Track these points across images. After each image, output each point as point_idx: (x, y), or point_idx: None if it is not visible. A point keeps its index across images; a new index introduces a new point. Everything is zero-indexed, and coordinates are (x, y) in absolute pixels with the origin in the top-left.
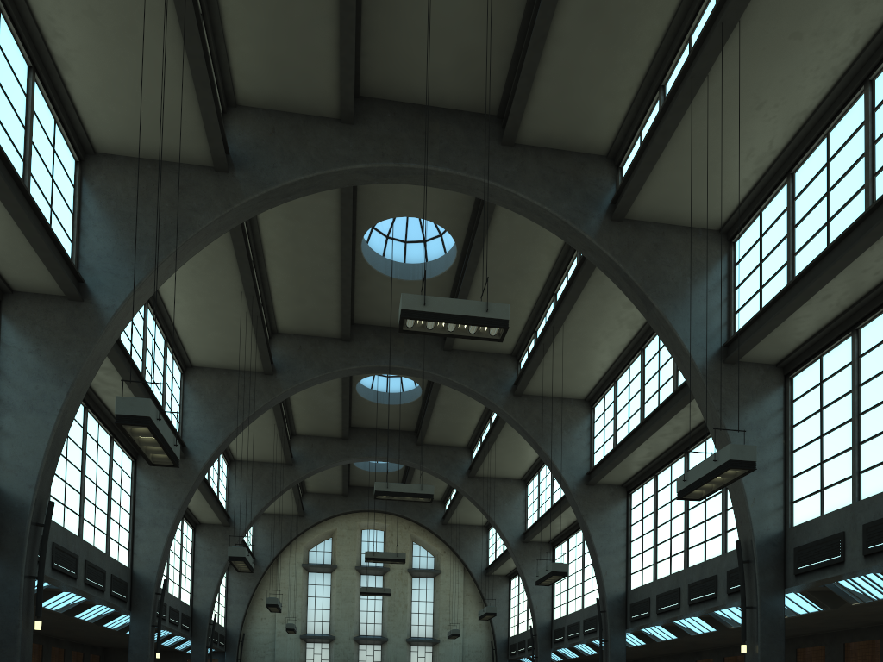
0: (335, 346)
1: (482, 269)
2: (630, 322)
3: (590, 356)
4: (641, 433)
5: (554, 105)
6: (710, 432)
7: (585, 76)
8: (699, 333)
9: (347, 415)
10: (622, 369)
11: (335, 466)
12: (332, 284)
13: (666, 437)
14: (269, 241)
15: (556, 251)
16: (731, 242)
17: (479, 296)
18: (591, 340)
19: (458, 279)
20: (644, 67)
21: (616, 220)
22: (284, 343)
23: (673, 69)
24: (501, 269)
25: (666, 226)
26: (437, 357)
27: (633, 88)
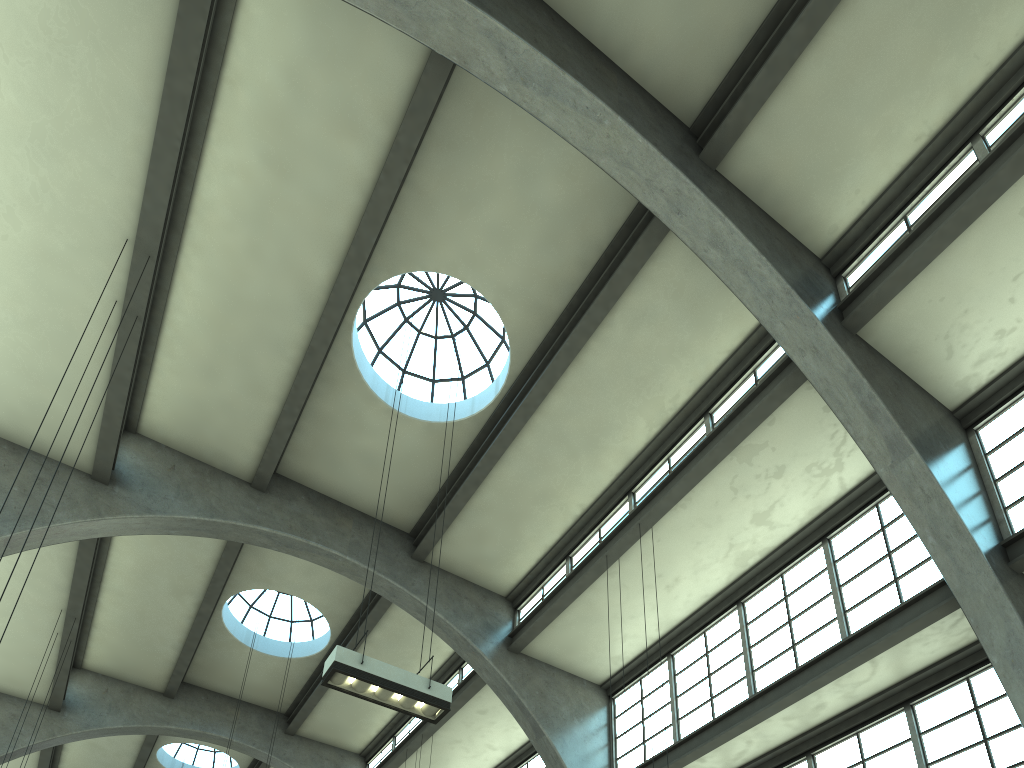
0: (238, 489)
1: (543, 415)
2: (742, 554)
3: (653, 603)
4: (756, 708)
5: (807, 116)
6: (995, 667)
7: (877, 77)
8: (972, 514)
9: (192, 648)
10: (688, 636)
11: (127, 748)
12: (284, 357)
13: (790, 723)
14: (207, 206)
15: (663, 419)
16: (972, 429)
17: (514, 468)
18: (672, 573)
19: (483, 438)
20: (955, 104)
21: (850, 327)
22: (144, 450)
23: (1011, 108)
24: (570, 425)
25: (901, 372)
26: (401, 563)
27: (921, 139)
